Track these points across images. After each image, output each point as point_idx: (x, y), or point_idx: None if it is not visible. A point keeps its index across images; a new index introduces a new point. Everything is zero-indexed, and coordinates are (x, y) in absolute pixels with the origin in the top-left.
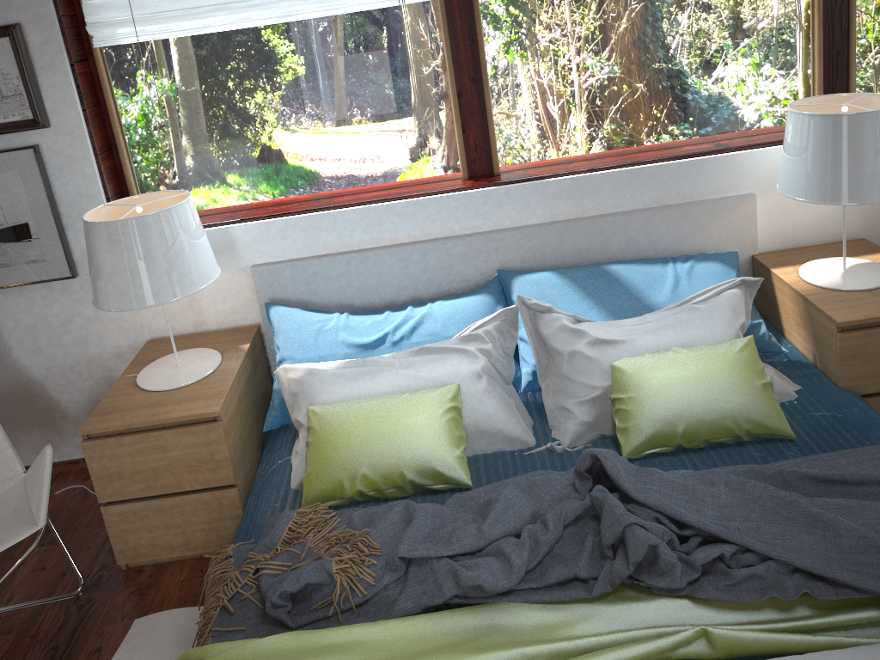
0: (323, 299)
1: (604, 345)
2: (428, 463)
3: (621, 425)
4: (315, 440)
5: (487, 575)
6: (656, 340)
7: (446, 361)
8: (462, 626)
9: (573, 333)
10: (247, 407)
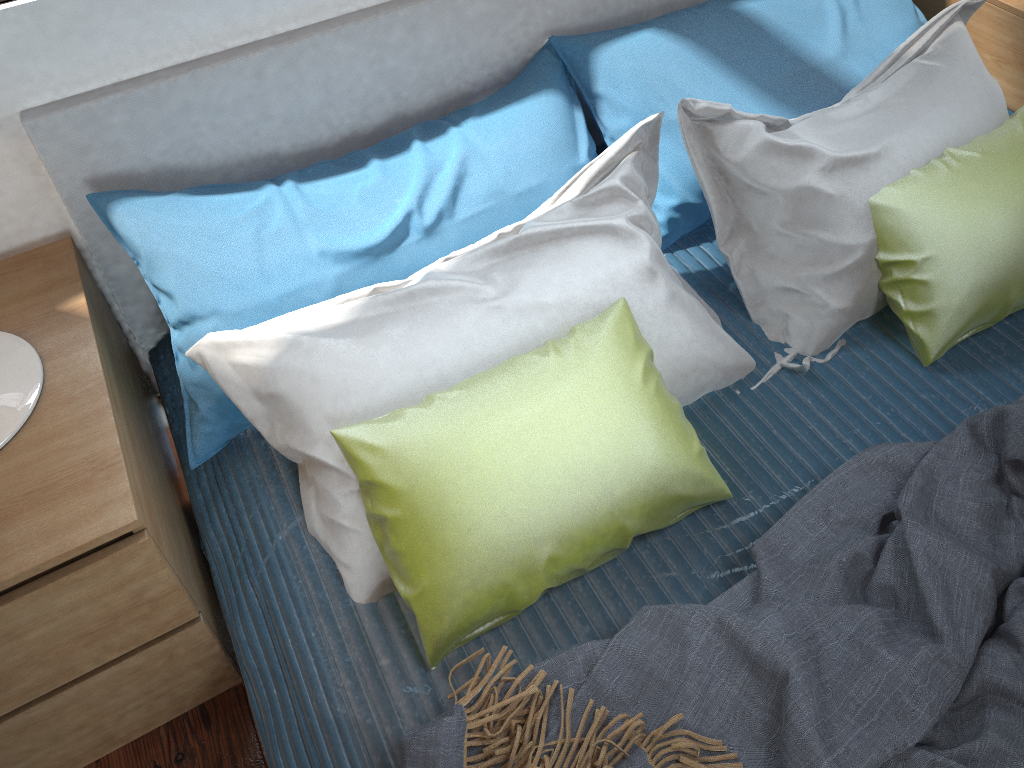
0: (212, 155)
1: (849, 169)
2: (663, 491)
3: (917, 308)
4: (409, 514)
5: None
6: (920, 143)
7: (583, 259)
8: None
9: (789, 154)
10: (139, 436)
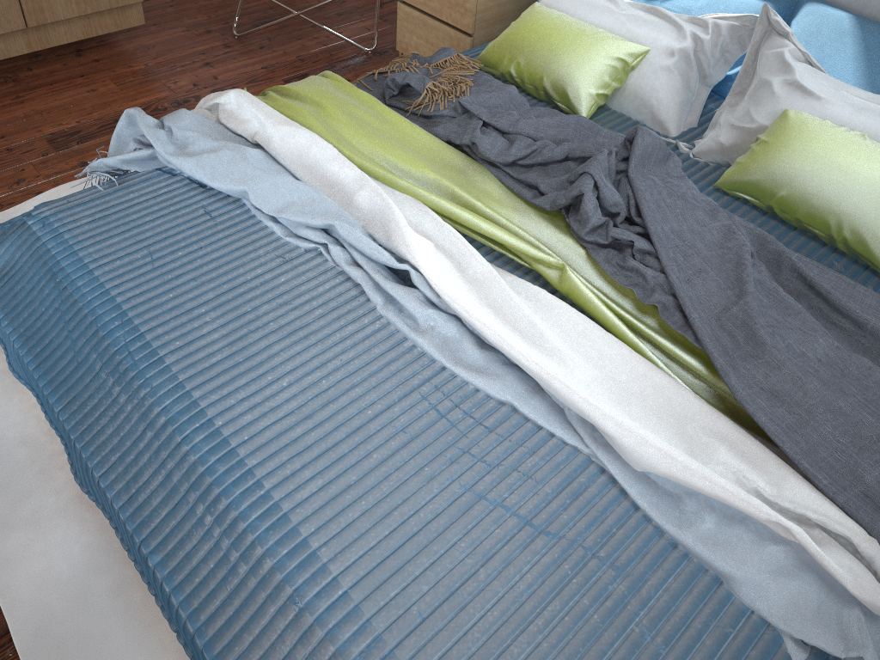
0: None
1: (796, 91)
2: (563, 83)
3: (738, 160)
4: (513, 23)
5: (486, 143)
6: (852, 117)
7: (657, 27)
8: (449, 159)
9: (783, 65)
10: None
